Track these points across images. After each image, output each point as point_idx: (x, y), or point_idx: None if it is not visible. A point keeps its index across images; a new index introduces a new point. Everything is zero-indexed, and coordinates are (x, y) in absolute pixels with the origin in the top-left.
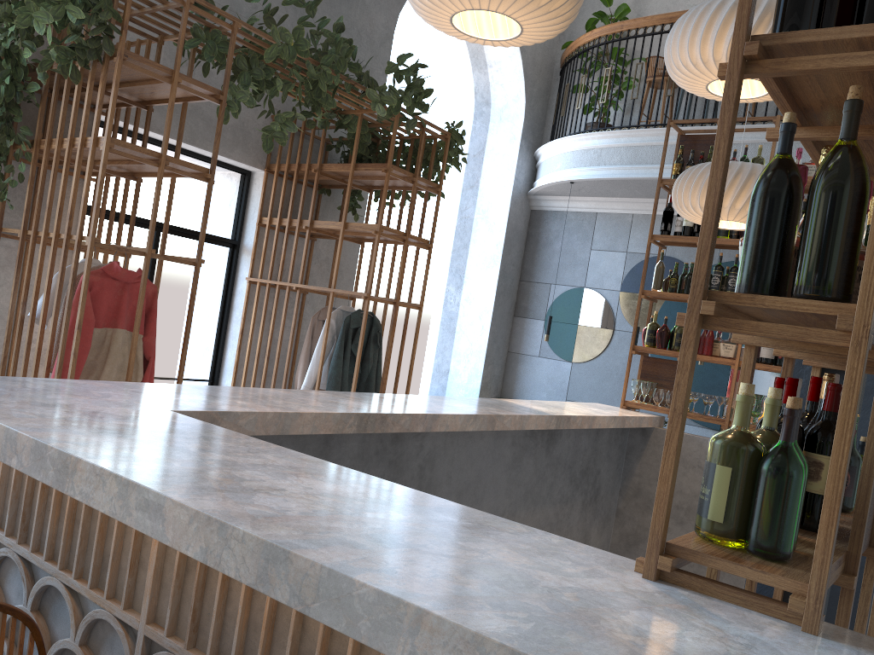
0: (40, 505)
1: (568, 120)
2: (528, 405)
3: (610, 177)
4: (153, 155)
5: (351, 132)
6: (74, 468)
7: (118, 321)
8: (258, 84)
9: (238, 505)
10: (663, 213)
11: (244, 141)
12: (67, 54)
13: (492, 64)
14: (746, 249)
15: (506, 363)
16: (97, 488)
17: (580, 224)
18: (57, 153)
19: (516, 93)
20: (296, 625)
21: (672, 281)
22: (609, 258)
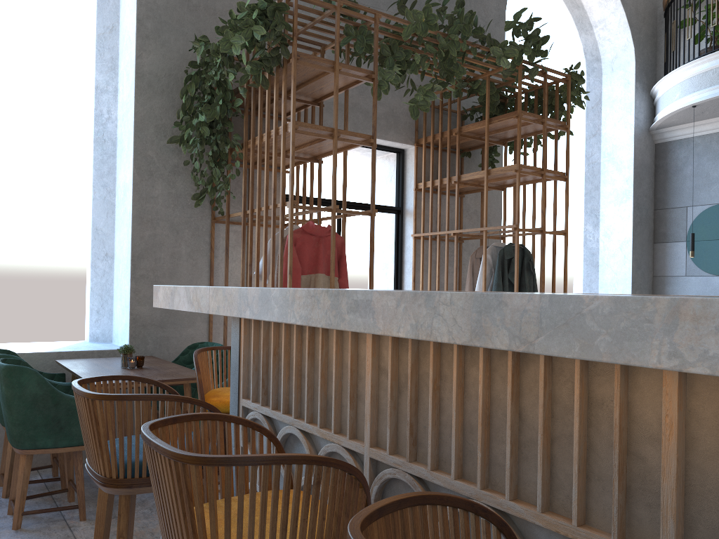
0: (274, 369)
1: (679, 53)
2: None
3: None
4: (327, 130)
5: (481, 94)
6: (293, 299)
7: (318, 268)
8: (400, 65)
9: None
10: None
11: (395, 124)
12: (257, 66)
13: (597, 24)
14: None
15: (653, 287)
16: (313, 308)
17: (708, 146)
18: (259, 146)
19: (624, 43)
20: (513, 415)
21: None
22: None
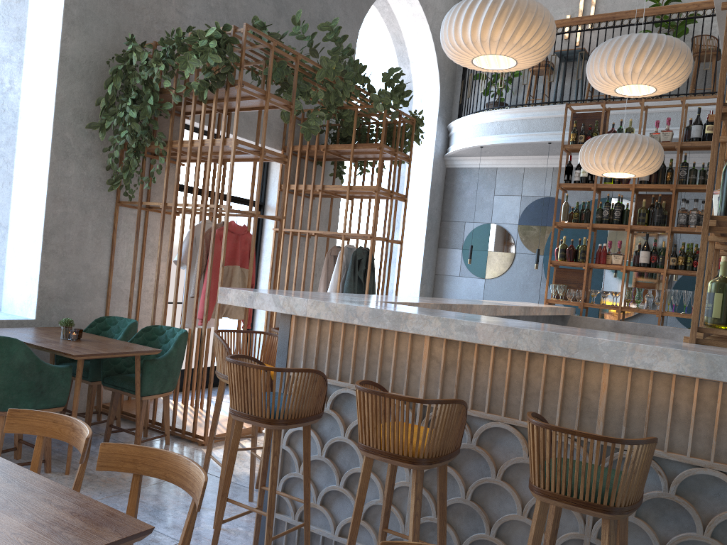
0: (329, 352)
1: (473, 101)
2: (498, 302)
3: (511, 142)
4: (256, 148)
5: (348, 121)
6: (406, 318)
7: (236, 261)
8: (301, 94)
9: (506, 324)
10: (565, 168)
11: (268, 130)
12: (204, 84)
13: (414, 60)
14: (723, 196)
15: (434, 283)
16: (425, 325)
17: (485, 177)
18: (190, 149)
19: (433, 81)
20: (525, 381)
21: (575, 215)
22: (508, 201)
